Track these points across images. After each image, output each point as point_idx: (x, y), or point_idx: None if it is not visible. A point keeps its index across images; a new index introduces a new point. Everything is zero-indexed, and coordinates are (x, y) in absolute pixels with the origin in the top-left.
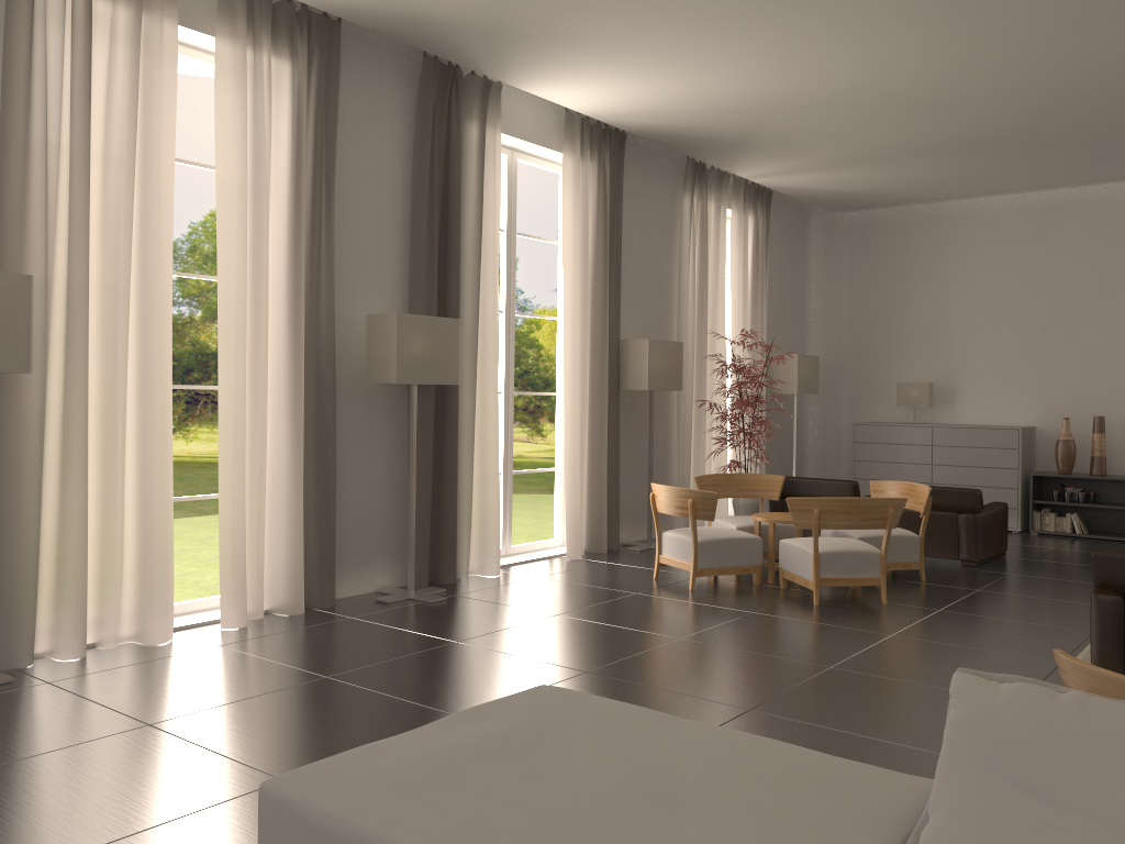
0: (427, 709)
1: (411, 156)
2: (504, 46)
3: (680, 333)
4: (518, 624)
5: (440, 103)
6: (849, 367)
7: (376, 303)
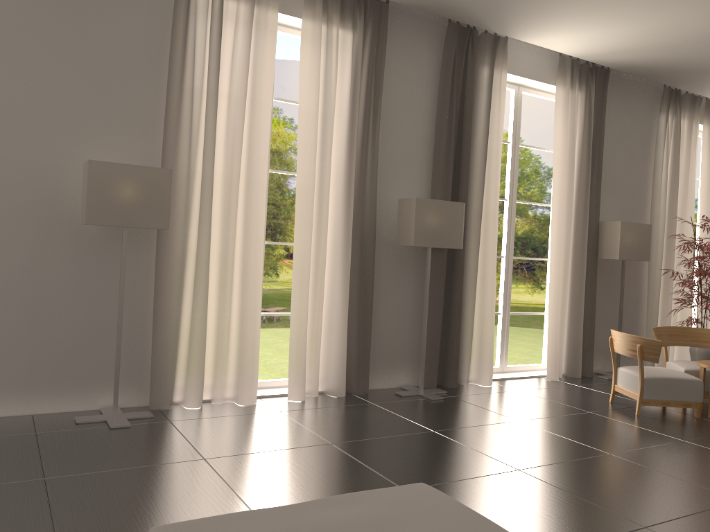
0: (384, 479)
1: (437, 91)
2: (501, 8)
3: (652, 218)
4: (485, 424)
5: (459, 54)
6: None
7: (407, 192)
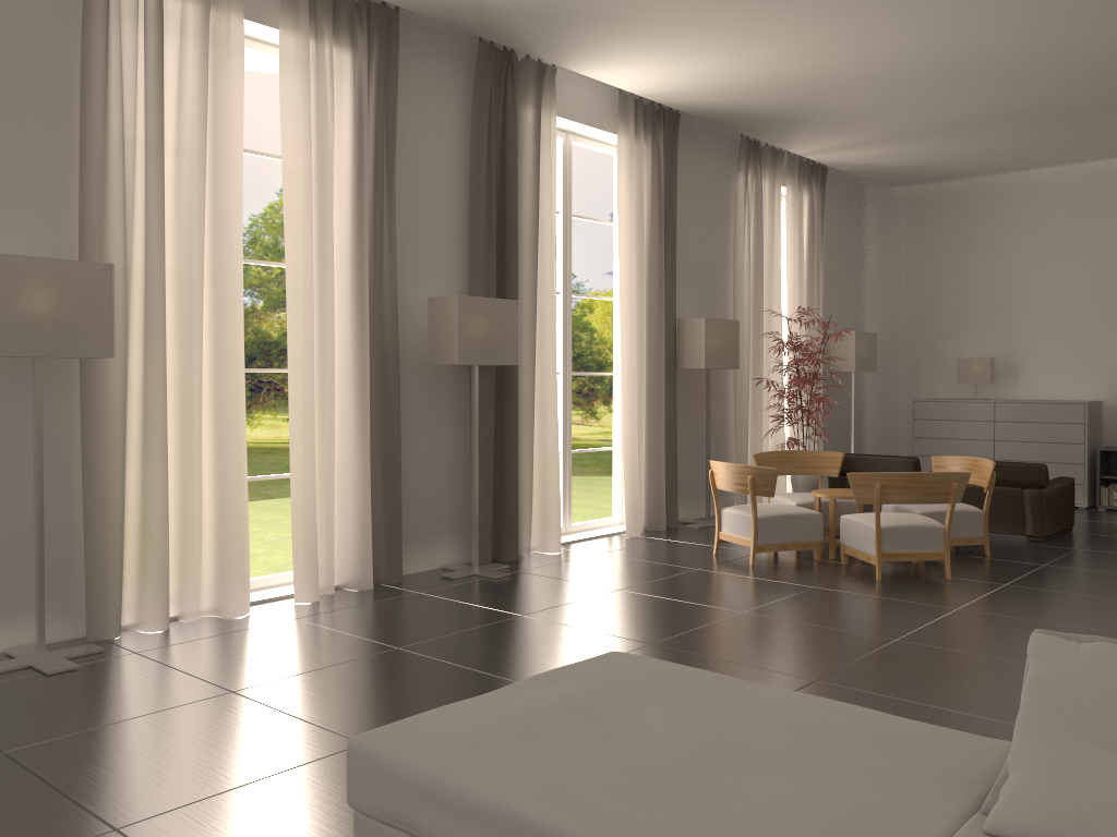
0: (497, 678)
1: (468, 141)
2: (559, 29)
3: (736, 312)
4: (581, 599)
5: (495, 88)
6: (908, 344)
7: (436, 287)
